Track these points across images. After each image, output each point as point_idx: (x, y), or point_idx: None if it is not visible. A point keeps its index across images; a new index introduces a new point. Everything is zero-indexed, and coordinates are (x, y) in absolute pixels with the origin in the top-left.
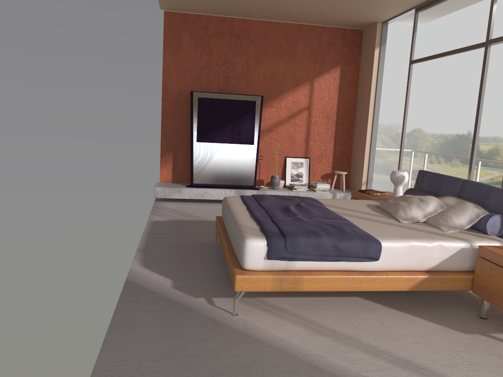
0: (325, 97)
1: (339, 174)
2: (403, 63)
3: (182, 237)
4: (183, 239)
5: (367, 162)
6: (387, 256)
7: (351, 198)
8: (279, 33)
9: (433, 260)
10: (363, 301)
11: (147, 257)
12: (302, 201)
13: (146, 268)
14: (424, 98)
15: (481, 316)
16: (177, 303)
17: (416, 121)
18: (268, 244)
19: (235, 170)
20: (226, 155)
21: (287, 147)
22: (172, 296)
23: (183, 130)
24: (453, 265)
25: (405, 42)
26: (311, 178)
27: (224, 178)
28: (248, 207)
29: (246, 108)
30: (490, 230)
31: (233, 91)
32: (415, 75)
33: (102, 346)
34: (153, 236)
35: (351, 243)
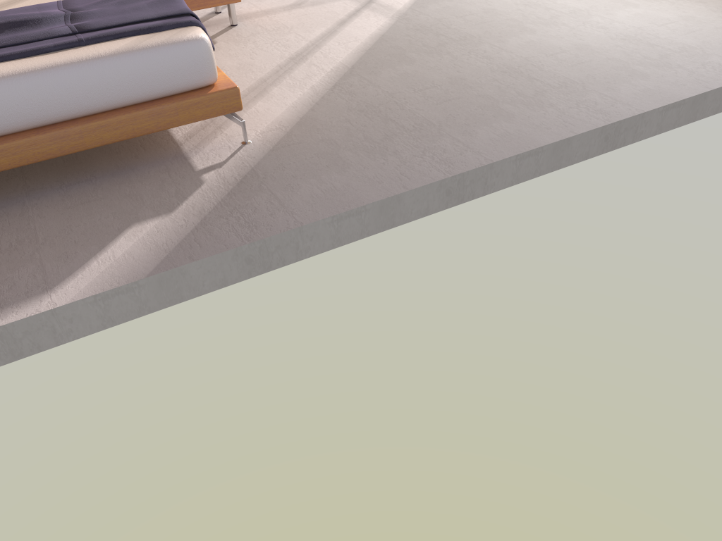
0: None
1: None
2: None
3: None
4: None
5: None
6: None
7: None
8: None
9: None
10: None
11: None
12: None
13: (64, 281)
14: None
15: None
16: (234, 189)
17: None
18: (205, 30)
19: None
20: None
21: None
22: (209, 202)
23: None
24: None
25: None
26: None
27: None
28: None
29: None
30: None
31: None
32: None
33: (398, 192)
34: None
35: None
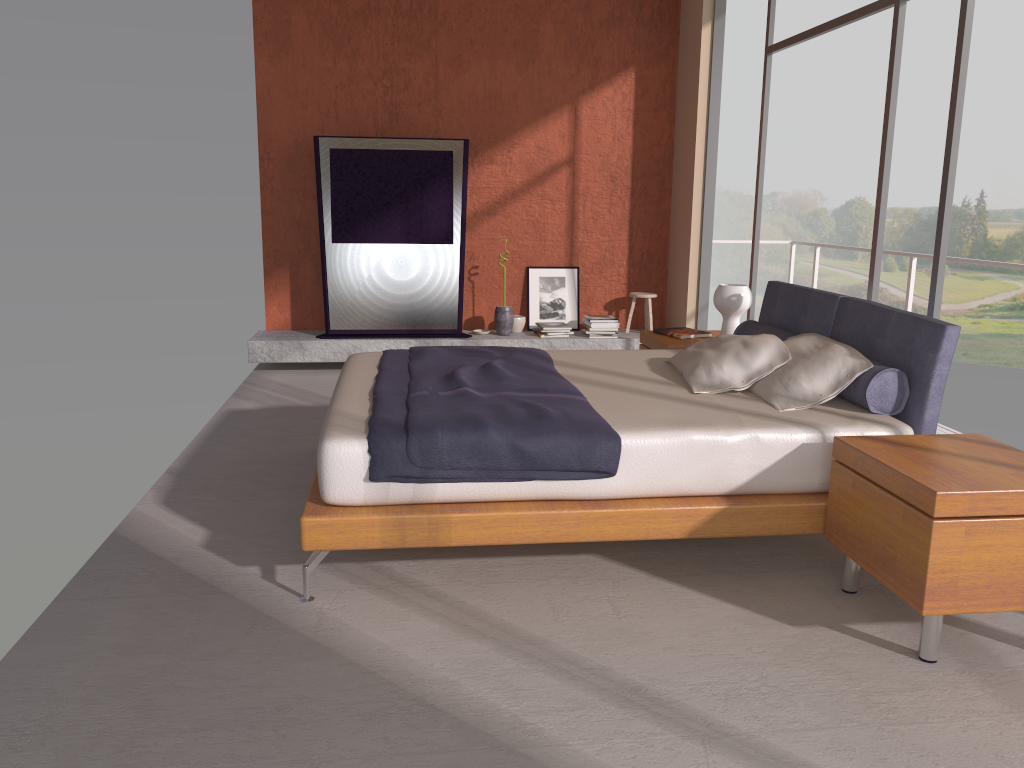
0: (605, 136)
1: (642, 298)
2: (823, 60)
3: (275, 441)
4: (275, 446)
5: (695, 270)
6: (637, 467)
7: (641, 347)
8: (499, 3)
9: (741, 471)
10: (600, 563)
11: (180, 485)
12: (506, 357)
13: (167, 507)
14: (870, 133)
15: (844, 588)
16: (196, 578)
17: (854, 182)
18: (371, 449)
19: (417, 298)
20: (396, 268)
21: (529, 247)
22: (192, 564)
23: (309, 220)
24: (784, 480)
25: (827, 16)
26: (583, 311)
27: (394, 317)
28: (379, 373)
29: (433, 168)
30: (877, 404)
31: (407, 133)
32: (849, 86)
33: None
34: (216, 441)
35: (553, 440)
